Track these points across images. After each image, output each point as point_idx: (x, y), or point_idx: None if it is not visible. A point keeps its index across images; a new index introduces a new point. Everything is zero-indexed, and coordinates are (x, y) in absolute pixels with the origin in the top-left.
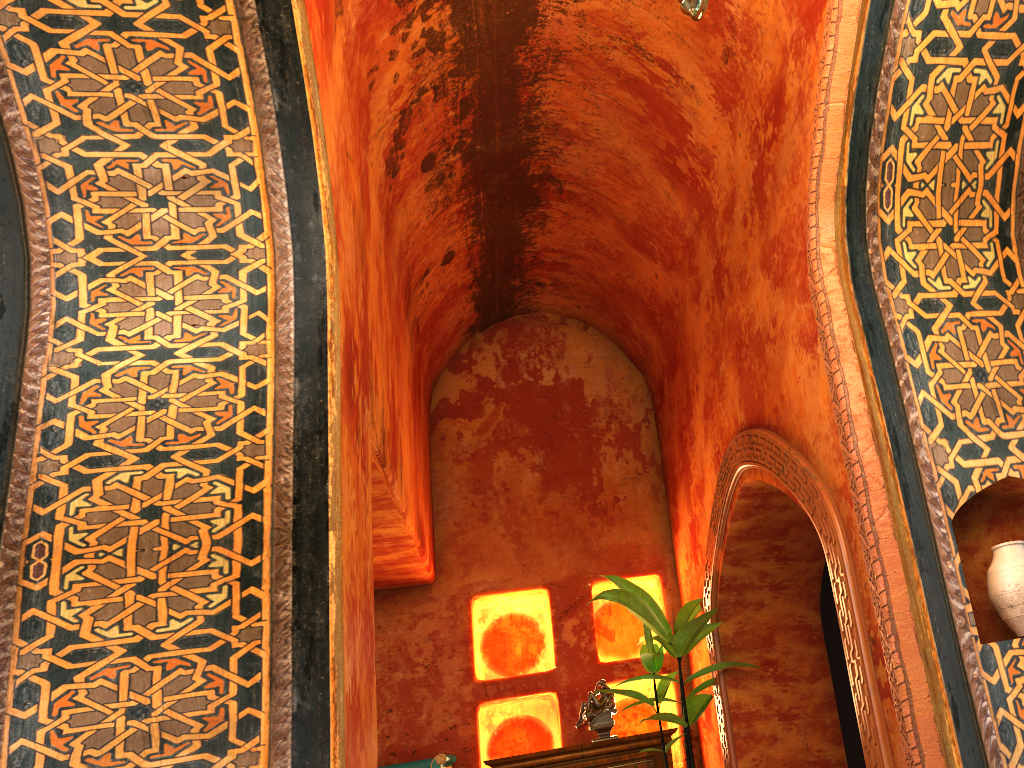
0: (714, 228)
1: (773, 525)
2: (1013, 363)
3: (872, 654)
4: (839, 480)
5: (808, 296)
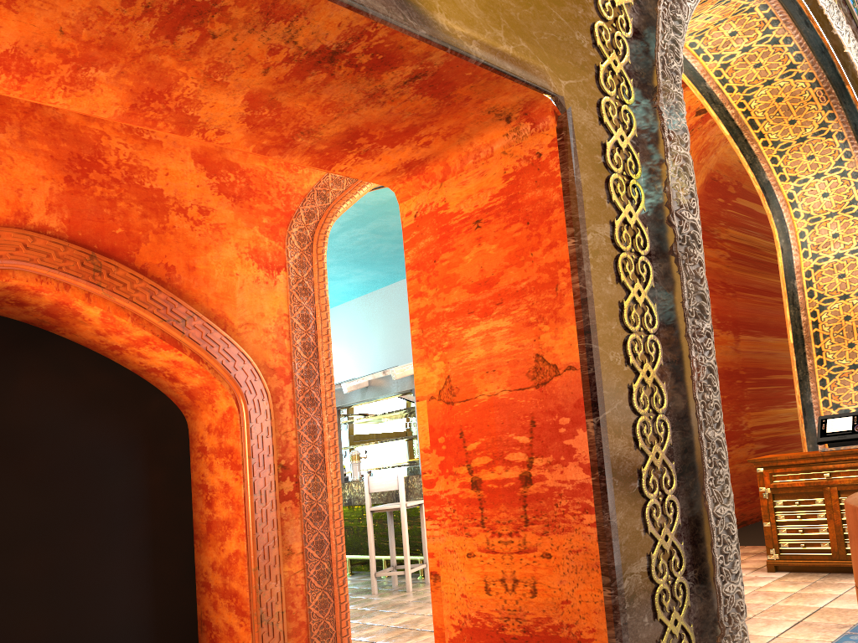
0: None
1: None
2: None
3: (278, 474)
4: (274, 363)
5: (279, 240)
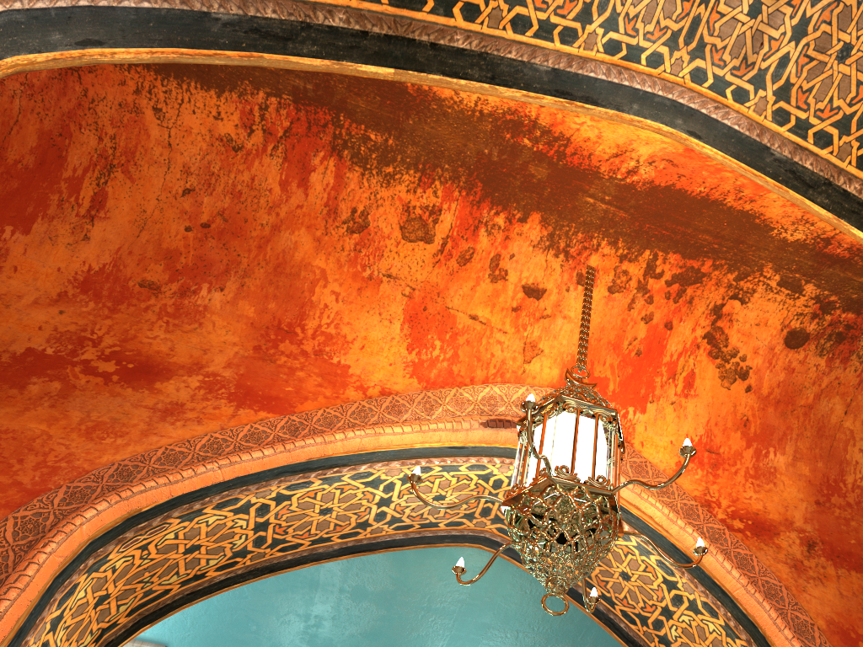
0: None
1: None
2: None
3: None
4: None
5: None
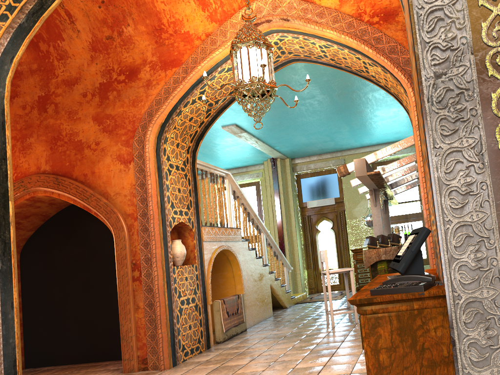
0: (49, 80)
1: (26, 213)
2: (185, 189)
3: (132, 268)
4: (129, 211)
5: (130, 146)
